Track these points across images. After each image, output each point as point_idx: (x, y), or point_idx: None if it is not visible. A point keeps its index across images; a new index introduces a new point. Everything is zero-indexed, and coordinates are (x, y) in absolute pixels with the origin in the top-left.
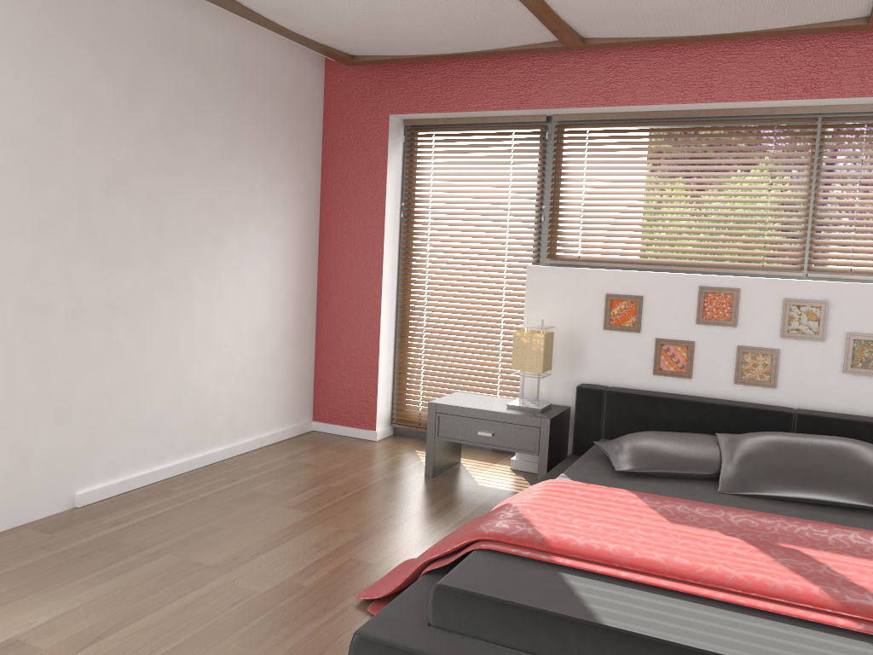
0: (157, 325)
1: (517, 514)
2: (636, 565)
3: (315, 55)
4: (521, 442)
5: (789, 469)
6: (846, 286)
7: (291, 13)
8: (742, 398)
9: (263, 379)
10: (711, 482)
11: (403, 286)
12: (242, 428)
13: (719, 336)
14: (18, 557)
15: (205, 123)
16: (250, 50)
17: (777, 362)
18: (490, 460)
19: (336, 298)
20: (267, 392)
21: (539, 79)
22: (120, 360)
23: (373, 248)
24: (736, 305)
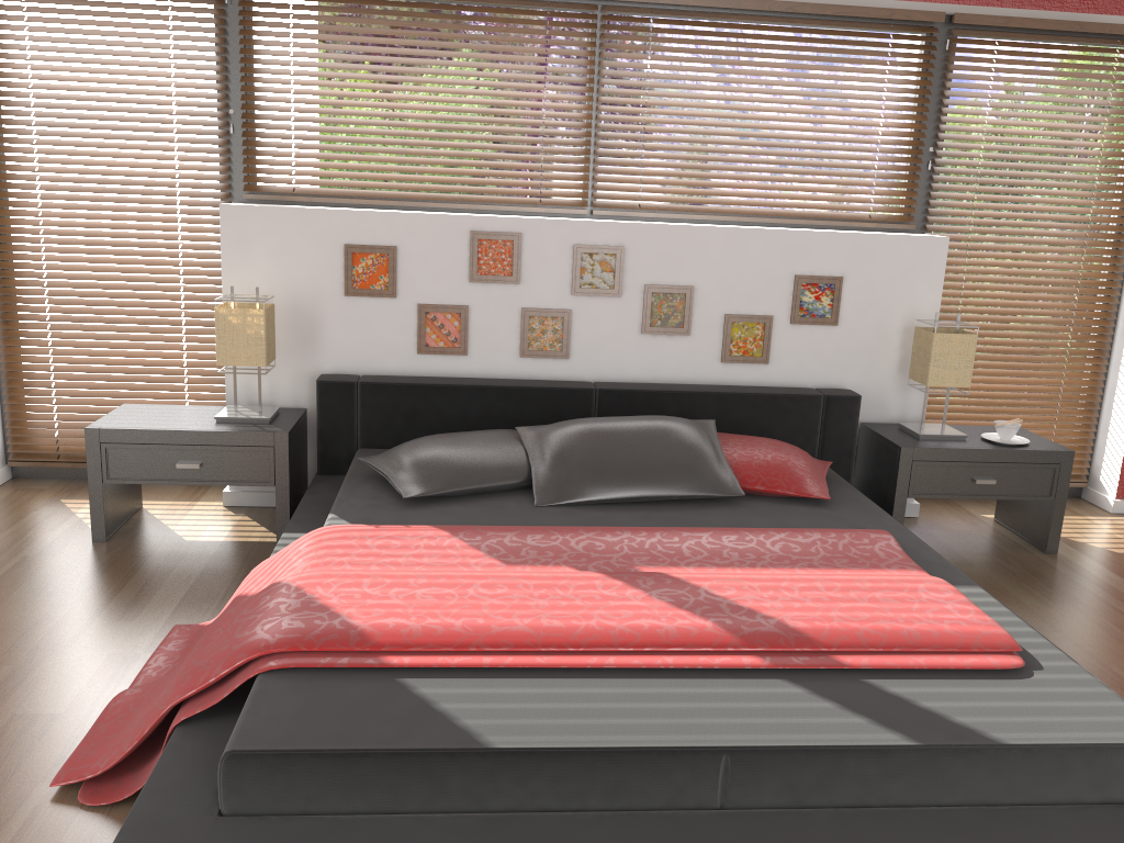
0: None
1: (307, 600)
2: (499, 643)
3: None
4: (247, 470)
5: (614, 464)
6: (642, 227)
7: None
8: (530, 375)
9: None
10: (521, 492)
11: None
12: None
13: (499, 297)
14: None
15: None
16: None
17: (569, 327)
18: (188, 496)
19: None
20: None
21: None
22: None
23: None
24: (518, 256)
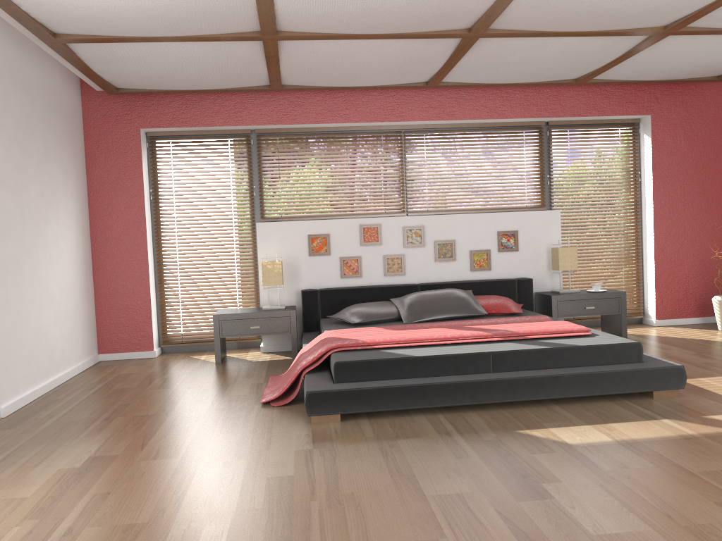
0: (25, 282)
1: (338, 338)
2: (409, 340)
3: (76, 86)
4: (279, 327)
5: (433, 305)
6: (430, 217)
7: (112, 62)
8: (389, 283)
9: (74, 323)
10: (396, 321)
11: (159, 247)
12: (68, 359)
13: (373, 251)
14: (14, 439)
15: (34, 134)
16: (48, 82)
17: (404, 261)
18: (243, 351)
19: (109, 260)
20: (76, 332)
21: (247, 107)
22: (12, 308)
23: (137, 222)
24: (380, 233)
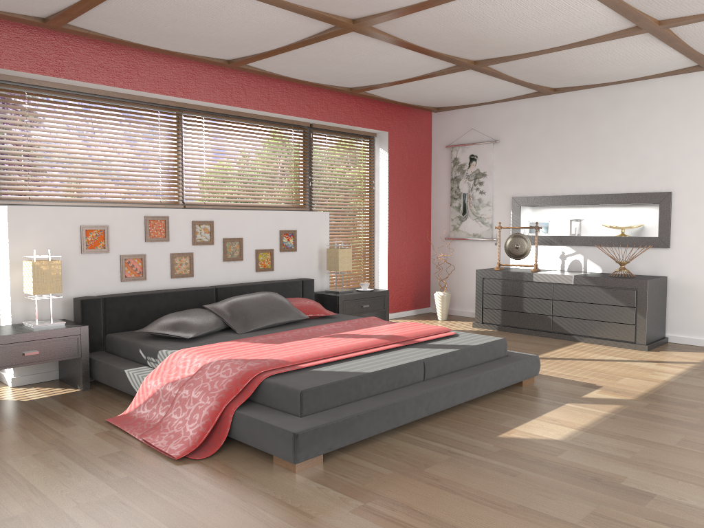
0: None
1: (242, 360)
2: (327, 354)
3: None
4: (65, 350)
5: (262, 311)
6: (220, 211)
7: None
8: (176, 287)
9: None
10: (222, 332)
11: None
12: None
13: (159, 248)
14: None
15: None
16: None
17: (193, 261)
18: None
19: None
20: None
21: None
22: None
23: None
24: (168, 227)
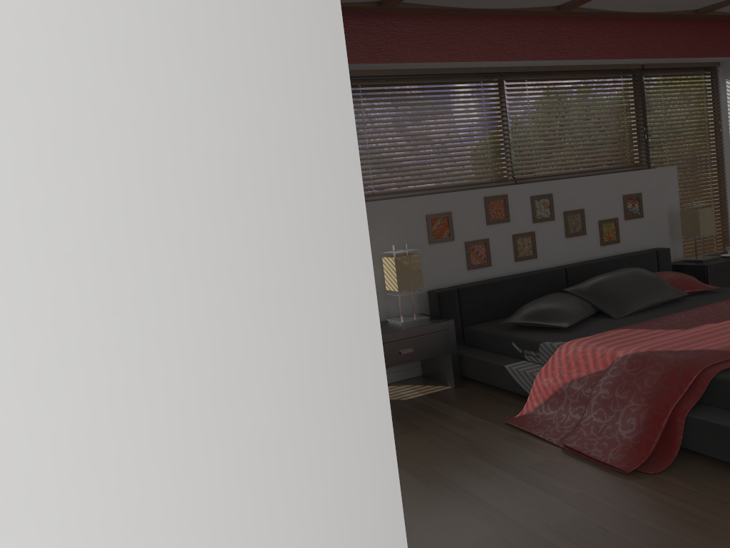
0: None
1: (667, 352)
2: None
3: None
4: (435, 347)
5: (635, 291)
6: (557, 182)
7: None
8: (520, 271)
9: None
10: (592, 318)
11: None
12: None
13: (501, 231)
14: None
15: None
16: None
17: (535, 240)
18: None
19: None
20: None
21: None
22: None
23: None
24: (507, 206)
